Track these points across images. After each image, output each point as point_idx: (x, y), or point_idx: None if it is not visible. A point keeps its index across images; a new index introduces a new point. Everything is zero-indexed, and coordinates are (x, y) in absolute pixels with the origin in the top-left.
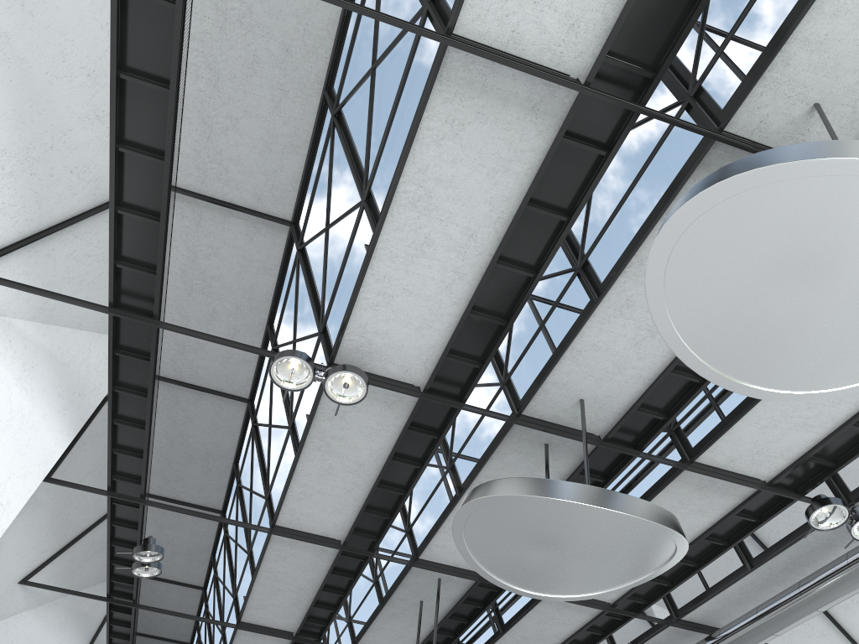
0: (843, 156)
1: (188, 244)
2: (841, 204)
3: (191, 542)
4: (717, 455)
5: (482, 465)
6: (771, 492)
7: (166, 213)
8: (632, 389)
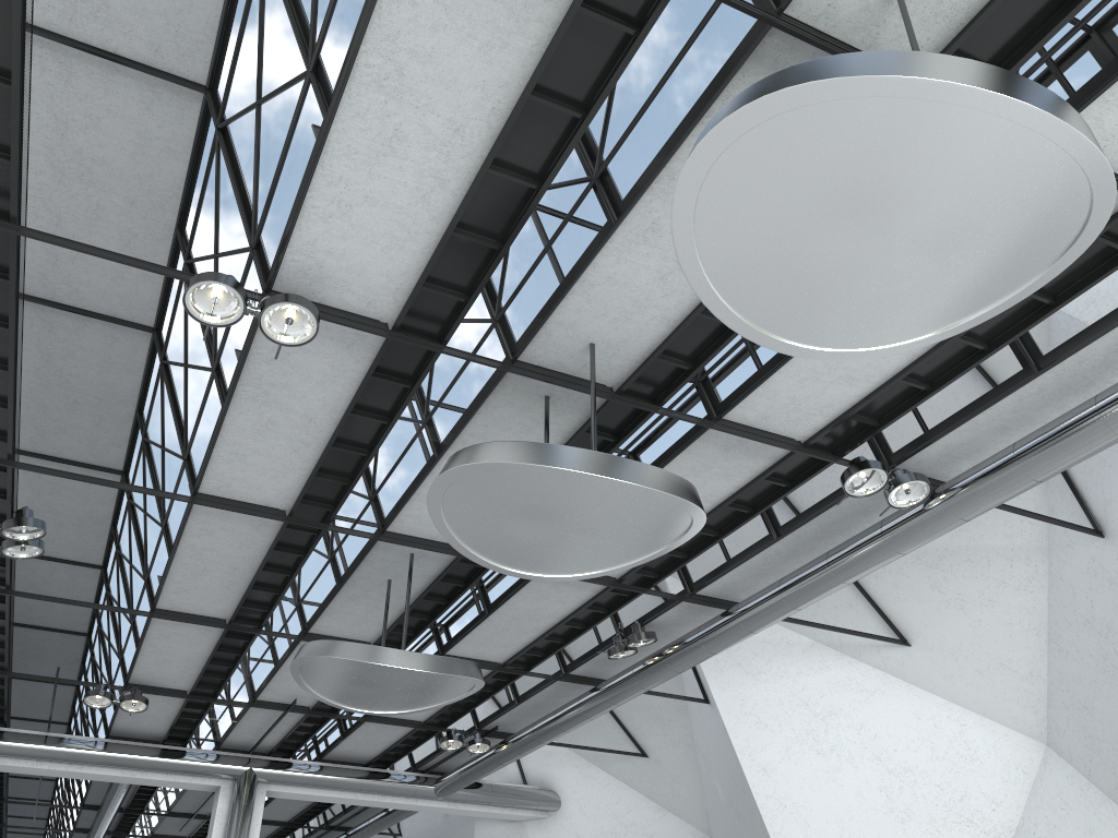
0: (913, 74)
1: (54, 110)
2: (905, 133)
3: (82, 511)
4: (748, 412)
5: (467, 421)
6: (805, 454)
7: (20, 73)
8: (653, 333)
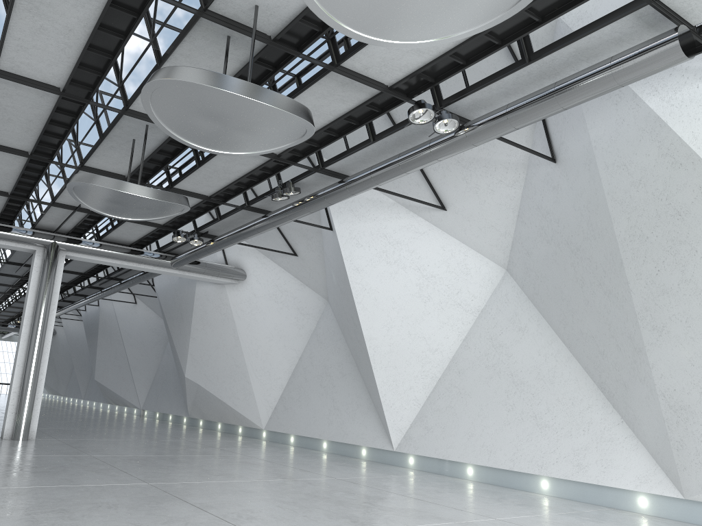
0: None
1: None
2: None
3: None
4: (356, 63)
5: (177, 46)
6: (389, 94)
7: None
8: (296, 4)
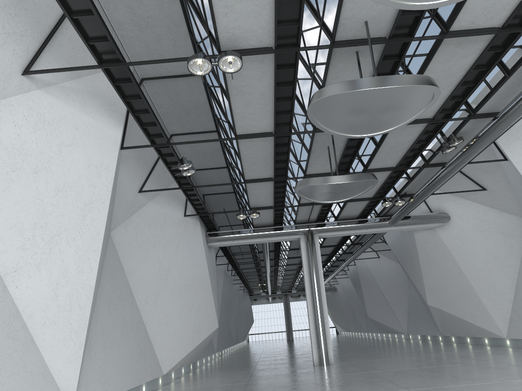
0: None
1: (125, 5)
2: None
3: (210, 149)
4: (462, 23)
5: (326, 74)
6: (503, 33)
7: (95, 9)
8: None
